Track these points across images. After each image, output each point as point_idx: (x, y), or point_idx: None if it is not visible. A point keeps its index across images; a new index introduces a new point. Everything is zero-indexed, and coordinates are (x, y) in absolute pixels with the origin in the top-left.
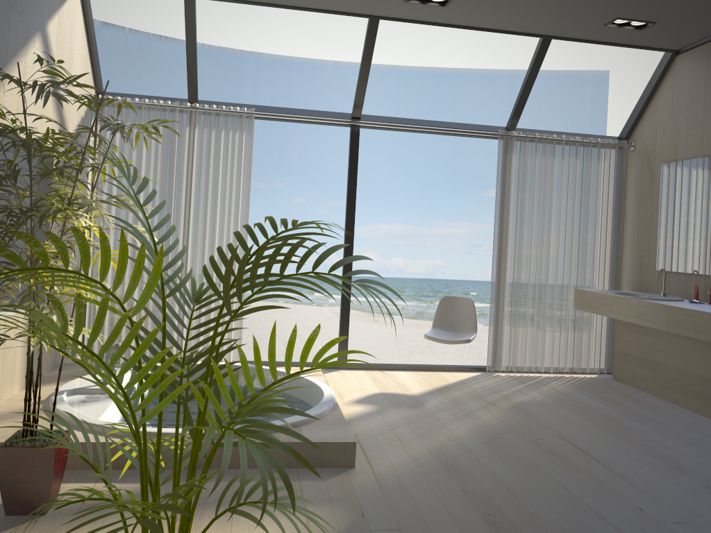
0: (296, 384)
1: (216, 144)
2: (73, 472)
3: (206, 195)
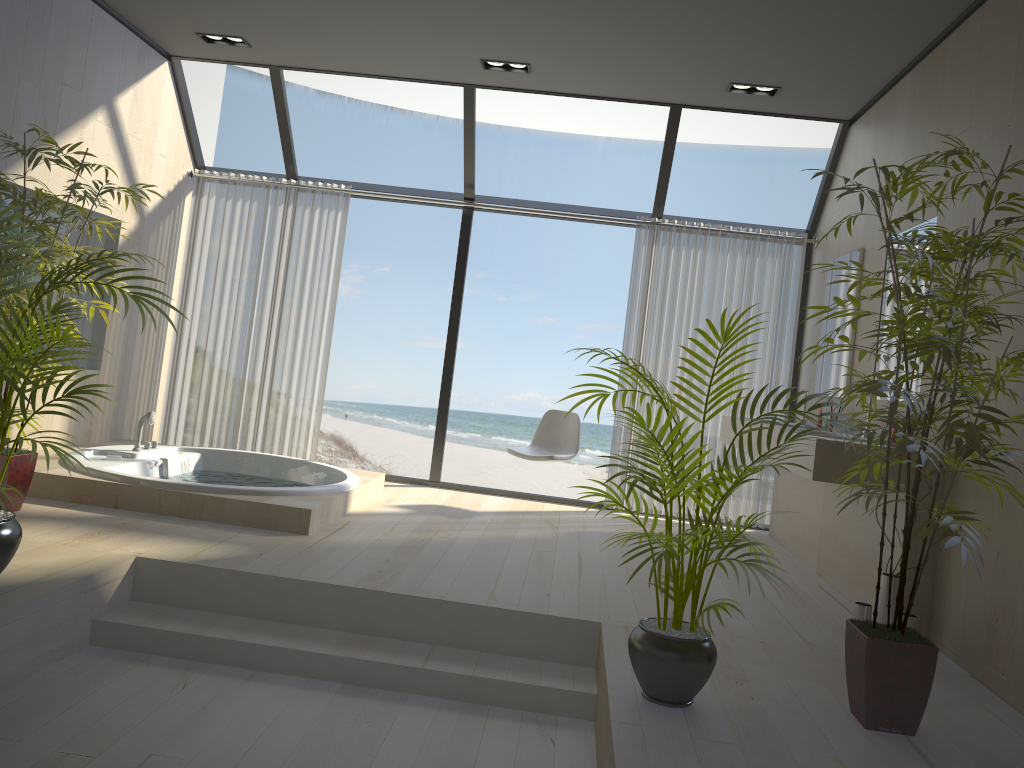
0: (337, 480)
1: (310, 223)
2: (52, 501)
3: (295, 278)
